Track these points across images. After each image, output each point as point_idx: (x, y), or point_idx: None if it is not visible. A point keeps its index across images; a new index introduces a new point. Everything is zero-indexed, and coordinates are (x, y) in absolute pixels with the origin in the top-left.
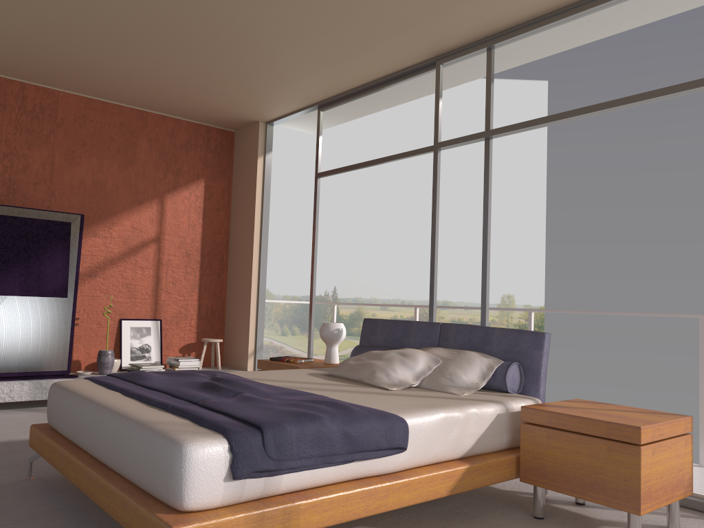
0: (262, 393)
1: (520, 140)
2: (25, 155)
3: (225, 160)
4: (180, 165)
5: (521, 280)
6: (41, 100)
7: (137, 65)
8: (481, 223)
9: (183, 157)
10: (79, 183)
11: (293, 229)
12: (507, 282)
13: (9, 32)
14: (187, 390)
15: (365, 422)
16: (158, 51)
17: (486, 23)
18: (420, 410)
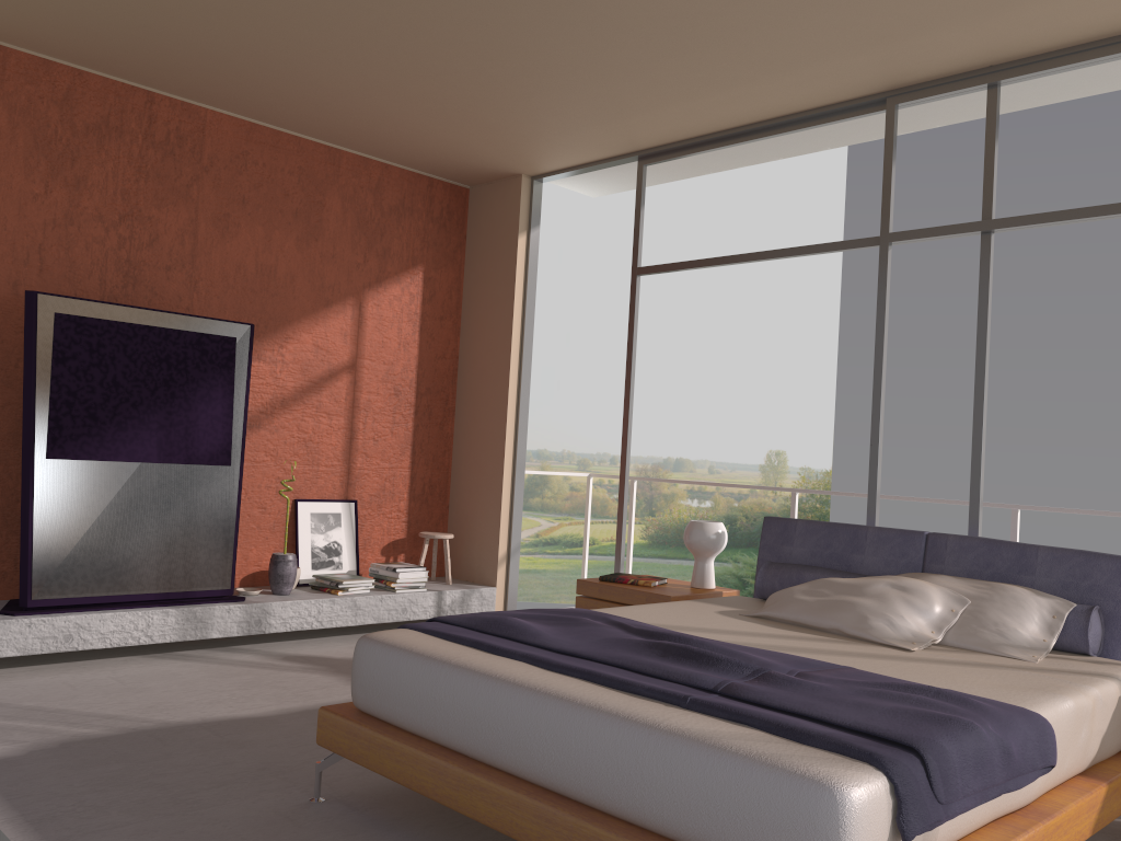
0: (774, 666)
1: (803, 208)
2: (152, 218)
3: (455, 236)
4: (388, 242)
5: (798, 429)
6: (179, 124)
7: (372, 76)
8: (739, 337)
9: (392, 228)
10: (235, 268)
11: None
12: (776, 432)
13: (177, 8)
14: (651, 661)
15: (1015, 728)
16: (424, 56)
17: (1006, 45)
18: (1041, 697)
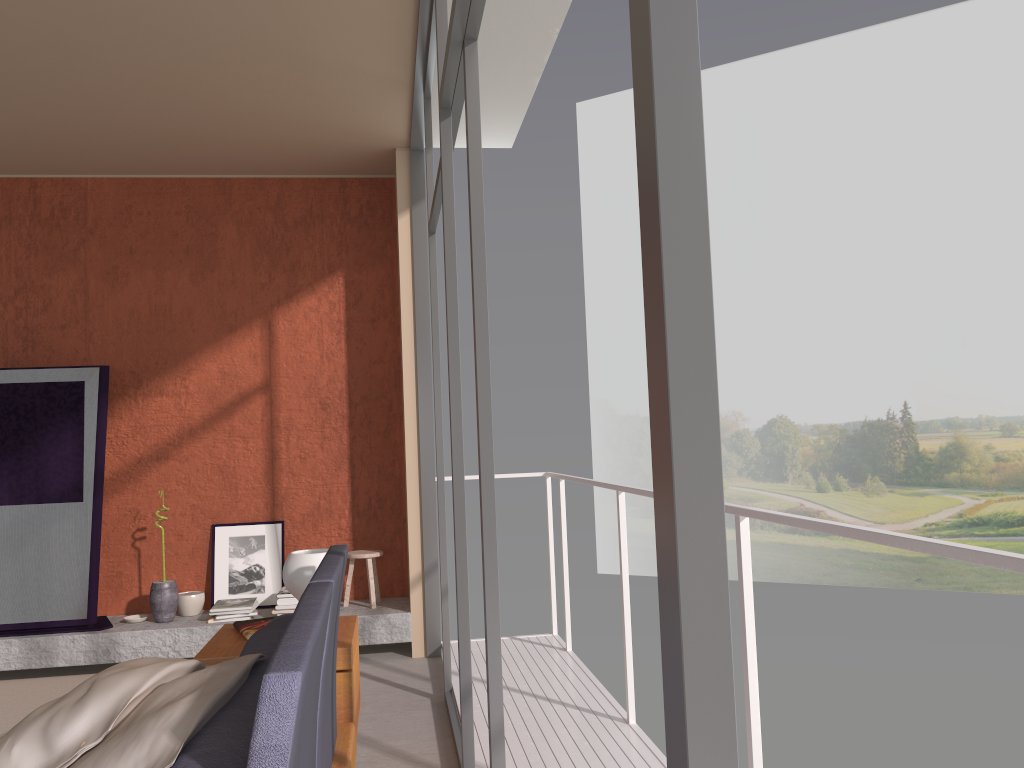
0: None
1: None
2: (44, 286)
3: (381, 231)
4: (296, 255)
5: None
6: (62, 199)
7: (80, 106)
8: None
9: (300, 240)
10: (129, 314)
11: (817, 311)
12: None
13: None
14: None
15: None
16: (52, 72)
17: None
18: None
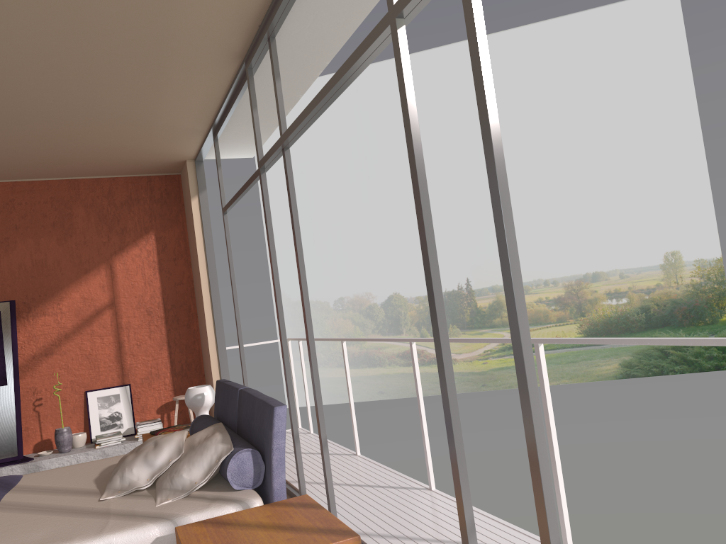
0: None
1: (654, 68)
2: None
3: (175, 206)
4: (124, 223)
5: (686, 232)
6: None
7: (2, 148)
8: (623, 176)
9: (125, 214)
10: (18, 267)
11: (412, 226)
12: (668, 238)
13: None
14: None
15: None
16: None
17: (235, 14)
18: None
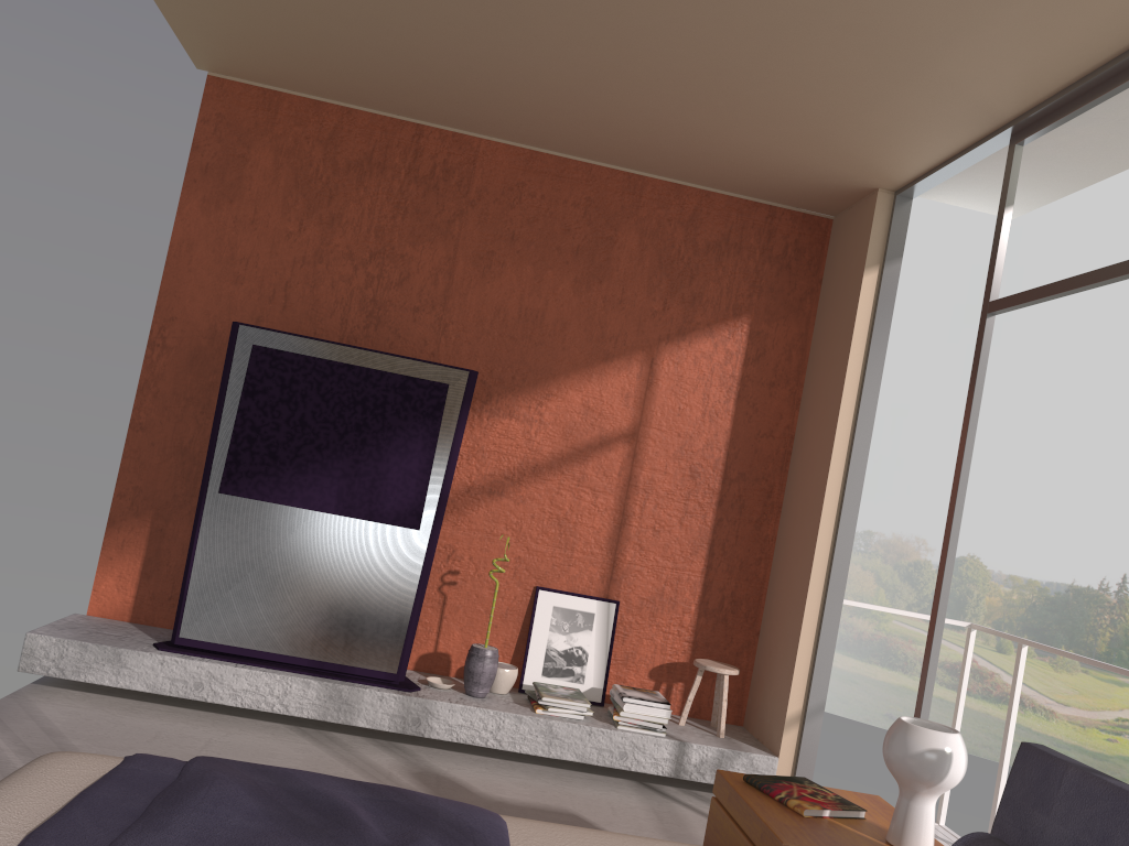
0: None
1: None
2: (405, 255)
3: (803, 279)
4: (700, 286)
5: None
6: (447, 157)
7: (574, 58)
8: None
9: (708, 269)
10: (494, 312)
11: (1043, 449)
12: None
13: (334, 6)
14: None
15: None
16: (593, 11)
17: None
18: None
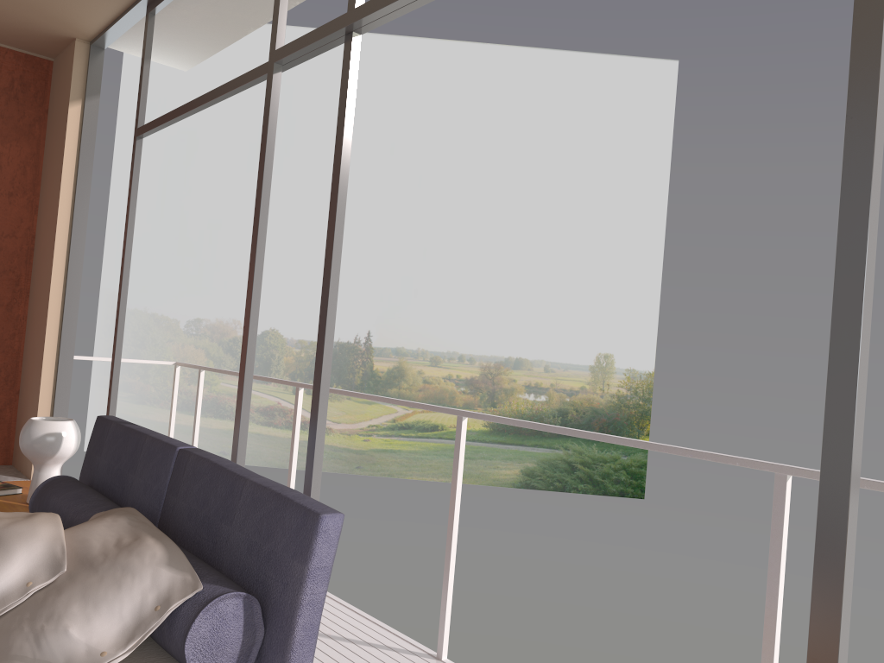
0: None
1: (634, 142)
2: None
3: (31, 109)
4: None
5: (624, 335)
6: None
7: None
8: (574, 254)
9: None
10: None
11: (315, 249)
12: (605, 337)
13: None
14: None
15: None
16: None
17: None
18: None
